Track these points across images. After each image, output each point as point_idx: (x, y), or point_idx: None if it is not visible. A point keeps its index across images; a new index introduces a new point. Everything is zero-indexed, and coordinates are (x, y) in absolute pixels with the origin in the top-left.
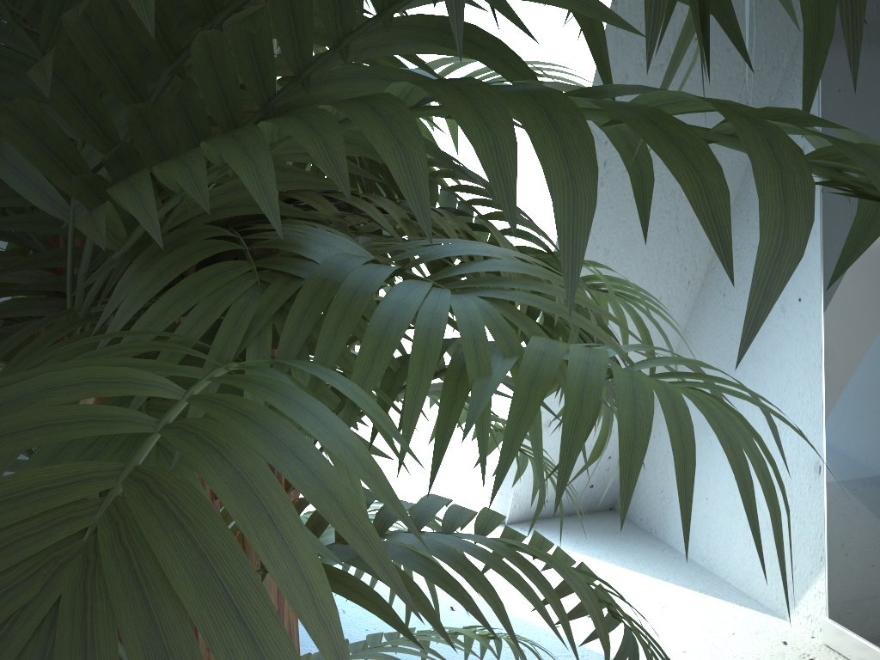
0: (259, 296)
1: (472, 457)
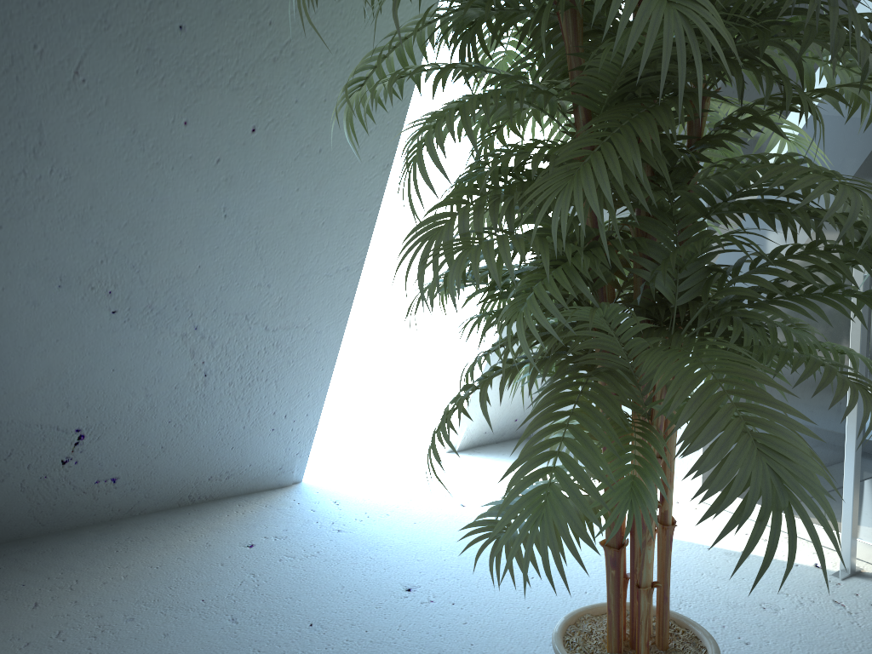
0: (756, 332)
1: (421, 404)
